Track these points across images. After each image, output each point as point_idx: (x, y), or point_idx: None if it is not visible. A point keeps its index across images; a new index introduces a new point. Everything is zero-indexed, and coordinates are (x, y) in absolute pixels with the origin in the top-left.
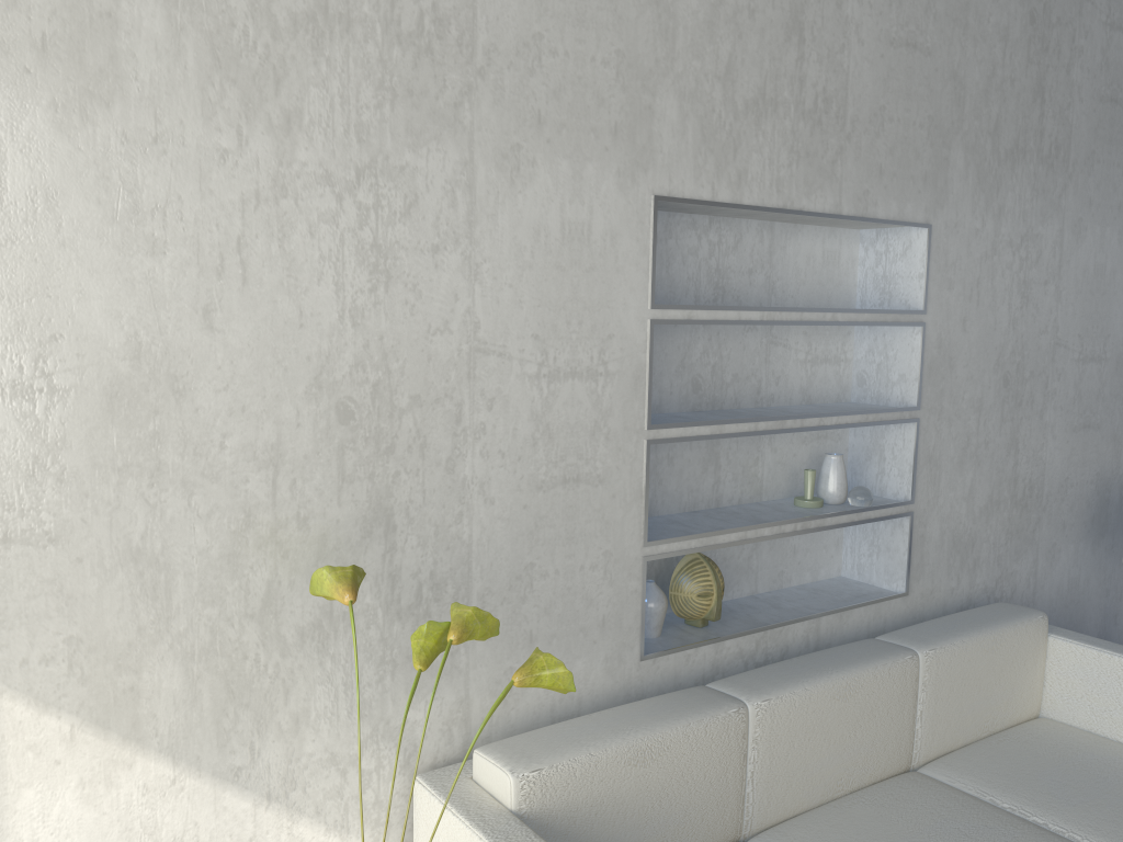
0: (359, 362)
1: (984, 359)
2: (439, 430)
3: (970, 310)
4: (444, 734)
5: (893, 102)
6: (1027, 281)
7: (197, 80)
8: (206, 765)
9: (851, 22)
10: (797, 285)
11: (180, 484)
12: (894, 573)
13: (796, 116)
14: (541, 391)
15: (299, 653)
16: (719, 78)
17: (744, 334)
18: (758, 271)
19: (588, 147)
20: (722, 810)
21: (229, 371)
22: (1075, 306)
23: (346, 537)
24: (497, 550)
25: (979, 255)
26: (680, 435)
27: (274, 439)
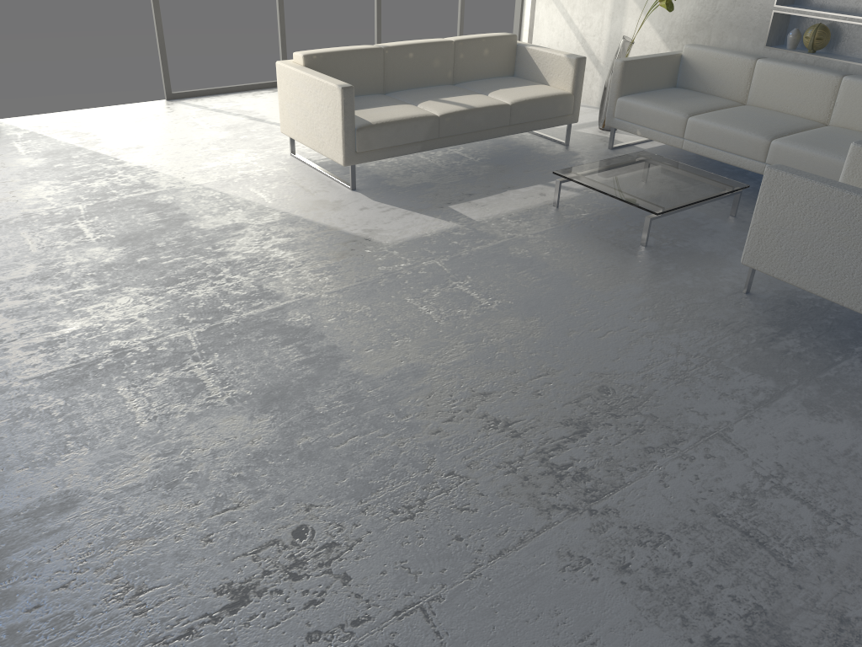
0: None
1: None
2: None
3: None
4: (702, 44)
5: None
6: None
7: None
8: (655, 27)
9: None
10: None
11: None
12: None
13: None
14: None
15: (676, 7)
16: None
17: None
18: None
19: None
20: (737, 89)
21: None
22: None
23: None
24: None
25: None
26: None
27: None
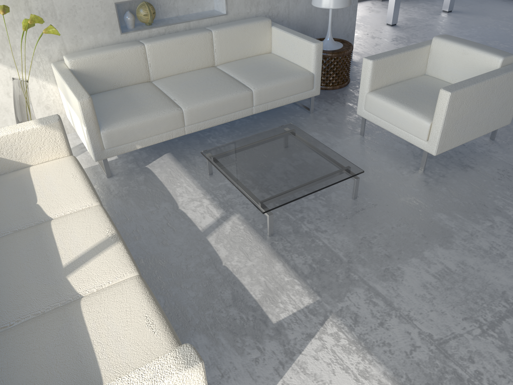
0: None
1: None
2: None
3: None
4: (59, 53)
5: None
6: None
7: None
8: None
9: None
10: None
11: None
12: (223, 8)
13: None
14: None
15: (8, 30)
16: None
17: None
18: None
19: None
20: (140, 73)
21: None
22: None
23: None
24: (62, 1)
25: None
26: None
27: None
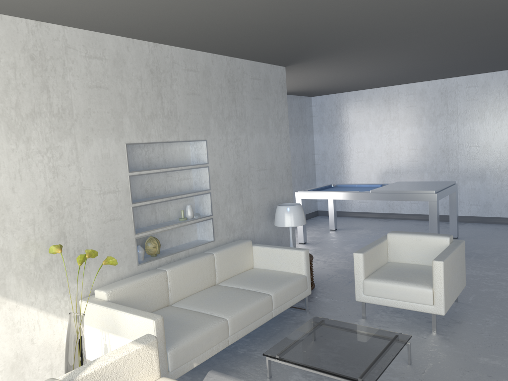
0: (52, 196)
1: (228, 173)
2: (75, 210)
3: (221, 161)
4: (86, 289)
5: (190, 109)
6: (238, 151)
7: (5, 133)
8: (24, 301)
9: (175, 91)
10: (173, 159)
11: (10, 231)
12: (210, 235)
13: (163, 117)
14: (101, 197)
15: (45, 271)
16: (140, 111)
17: (158, 175)
18: (160, 157)
19: (106, 134)
20: (162, 298)
21: (20, 202)
22: (254, 155)
23: (54, 240)
24: (94, 240)
25: (222, 146)
26: (141, 204)
27: (33, 217)
